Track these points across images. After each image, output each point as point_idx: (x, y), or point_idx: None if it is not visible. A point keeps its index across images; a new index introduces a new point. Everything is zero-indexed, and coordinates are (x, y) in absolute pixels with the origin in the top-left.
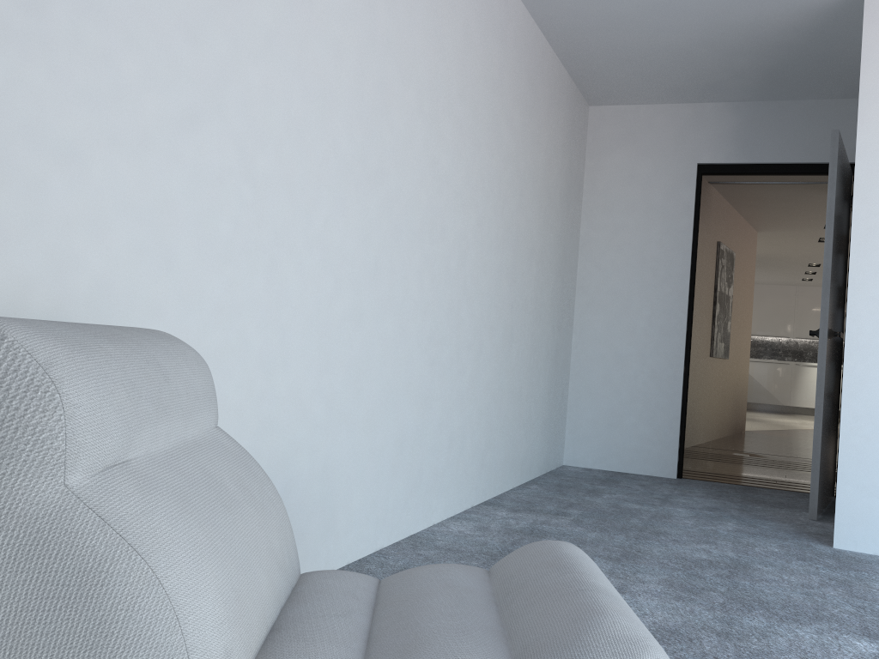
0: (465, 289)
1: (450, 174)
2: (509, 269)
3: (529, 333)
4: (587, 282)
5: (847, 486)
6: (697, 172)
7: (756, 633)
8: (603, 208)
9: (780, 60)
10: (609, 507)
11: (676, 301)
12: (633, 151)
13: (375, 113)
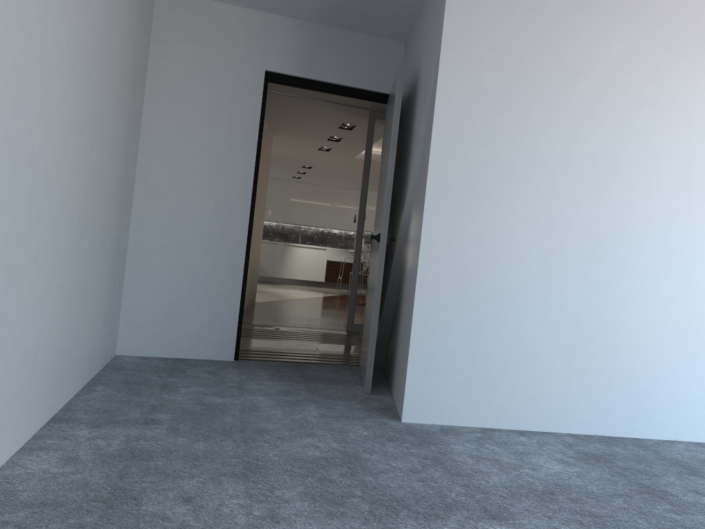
0: (47, 177)
1: (38, 30)
2: (87, 154)
3: (99, 224)
4: (149, 171)
5: (415, 370)
6: (264, 78)
7: None
8: (168, 98)
9: None
10: (194, 405)
11: (241, 197)
12: (203, 45)
13: None
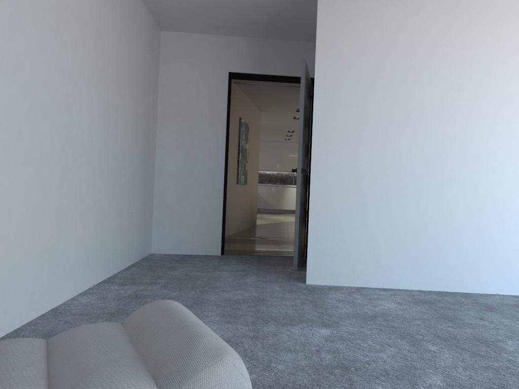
0: (84, 146)
1: (70, 70)
2: (113, 133)
3: (127, 173)
4: (163, 141)
5: (312, 251)
6: (228, 77)
7: (271, 334)
8: (172, 96)
9: (274, 16)
10: (183, 276)
11: (218, 153)
12: (190, 61)
13: (13, 25)
